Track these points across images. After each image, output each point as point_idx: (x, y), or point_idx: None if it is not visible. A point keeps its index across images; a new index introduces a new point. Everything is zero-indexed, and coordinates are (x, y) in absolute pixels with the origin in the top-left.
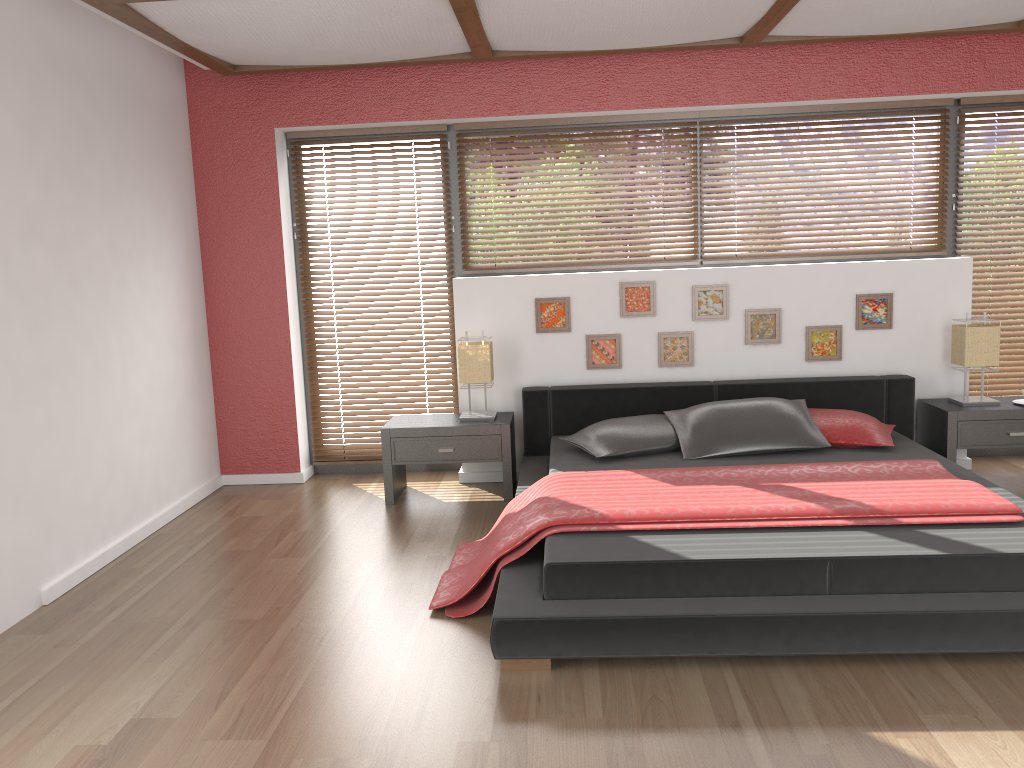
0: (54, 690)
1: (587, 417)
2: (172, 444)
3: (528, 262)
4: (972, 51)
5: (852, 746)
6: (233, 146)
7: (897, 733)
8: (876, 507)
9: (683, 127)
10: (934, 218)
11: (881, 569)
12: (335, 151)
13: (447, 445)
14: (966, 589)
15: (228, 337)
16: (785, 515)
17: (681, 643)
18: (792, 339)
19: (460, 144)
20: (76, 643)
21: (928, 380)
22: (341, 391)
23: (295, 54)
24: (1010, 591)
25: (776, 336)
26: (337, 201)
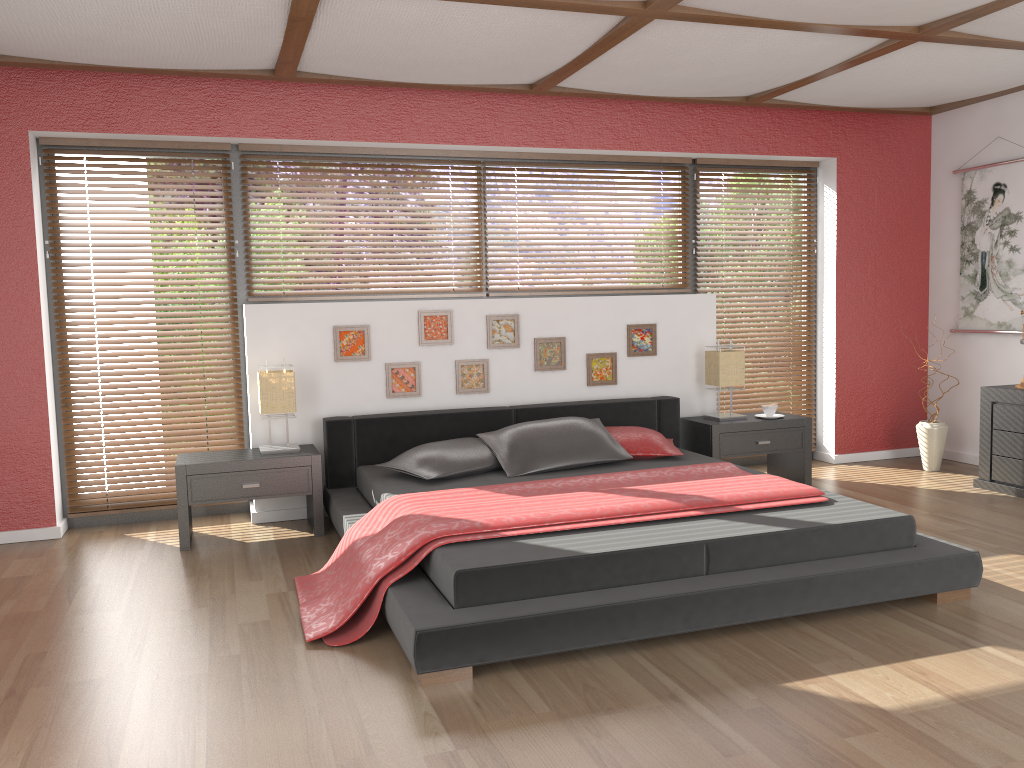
0: None
1: (393, 445)
2: None
3: (318, 290)
4: (707, 119)
5: (777, 696)
6: None
7: (804, 681)
8: (716, 498)
9: (467, 165)
10: (680, 260)
11: (746, 547)
12: (98, 163)
13: (252, 480)
14: (808, 558)
15: None
16: (646, 511)
17: (596, 633)
18: (575, 365)
19: (244, 165)
20: None
21: (686, 401)
22: (104, 431)
23: (84, 47)
24: (839, 557)
25: (562, 363)
26: (101, 218)
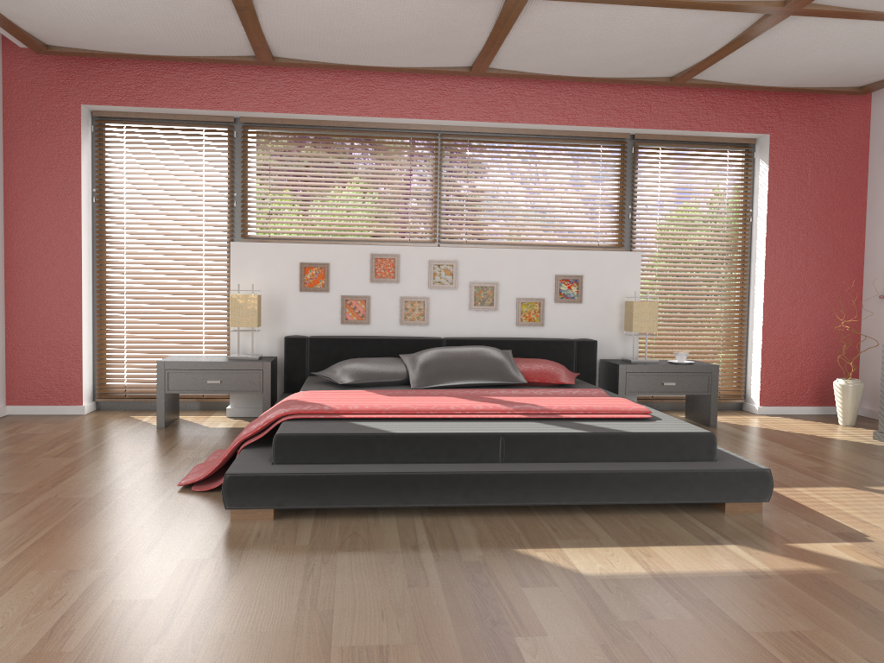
0: None
1: (338, 361)
2: None
3: (297, 235)
4: (642, 98)
5: (501, 556)
6: (42, 116)
7: (537, 549)
8: (546, 407)
9: (428, 137)
10: (615, 222)
11: (541, 443)
12: (135, 131)
13: (215, 377)
14: (603, 460)
15: (23, 281)
16: (476, 410)
17: (381, 495)
18: (506, 307)
19: (245, 134)
20: None
21: (608, 345)
22: (126, 336)
23: (101, 36)
24: (635, 462)
25: (494, 304)
26: (134, 172)
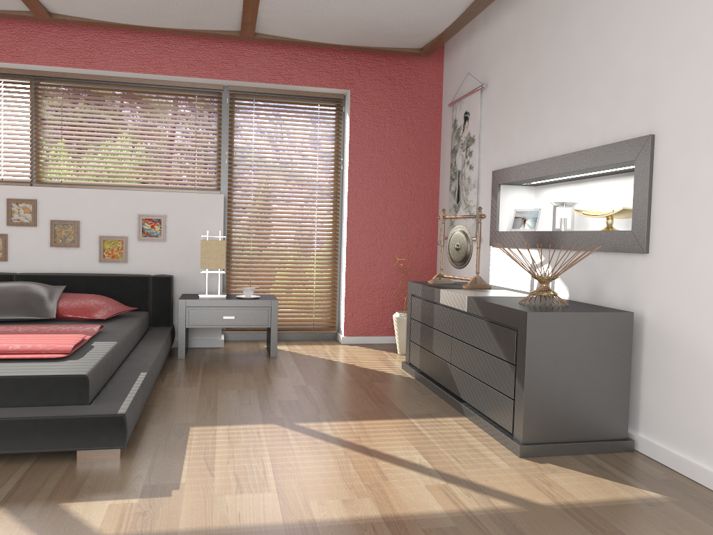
0: None
1: None
2: None
3: None
4: (227, 52)
5: None
6: None
7: None
8: None
9: (23, 82)
10: (211, 167)
11: None
12: None
13: None
14: None
15: None
16: None
17: None
18: (89, 245)
19: None
20: None
21: (193, 280)
22: None
23: None
24: None
25: (75, 241)
26: None
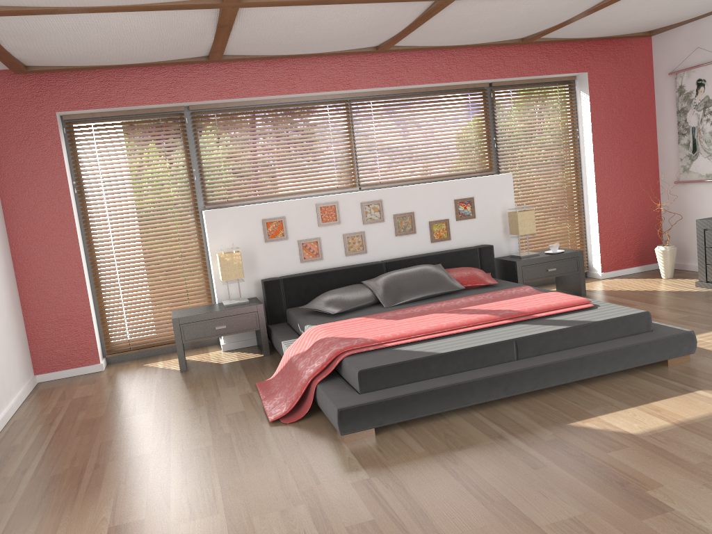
0: (26, 527)
1: (308, 293)
2: (7, 353)
3: (249, 196)
4: (497, 55)
5: (565, 431)
6: (23, 126)
7: (582, 421)
8: (520, 311)
9: (339, 103)
10: (486, 152)
11: (541, 340)
12: (101, 128)
13: (221, 324)
14: (582, 344)
15: (31, 270)
16: (475, 323)
17: (449, 402)
18: (422, 230)
19: (194, 119)
20: (14, 498)
21: (497, 246)
22: (123, 300)
23: (88, 57)
24: (602, 341)
25: (413, 229)
26: (107, 163)
